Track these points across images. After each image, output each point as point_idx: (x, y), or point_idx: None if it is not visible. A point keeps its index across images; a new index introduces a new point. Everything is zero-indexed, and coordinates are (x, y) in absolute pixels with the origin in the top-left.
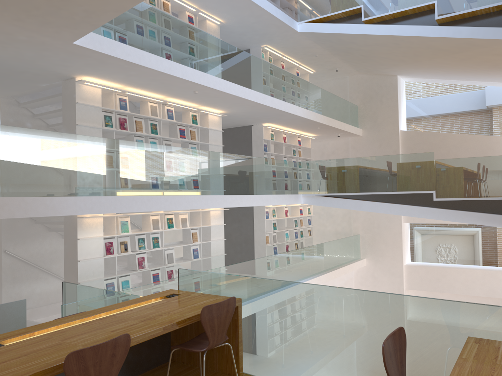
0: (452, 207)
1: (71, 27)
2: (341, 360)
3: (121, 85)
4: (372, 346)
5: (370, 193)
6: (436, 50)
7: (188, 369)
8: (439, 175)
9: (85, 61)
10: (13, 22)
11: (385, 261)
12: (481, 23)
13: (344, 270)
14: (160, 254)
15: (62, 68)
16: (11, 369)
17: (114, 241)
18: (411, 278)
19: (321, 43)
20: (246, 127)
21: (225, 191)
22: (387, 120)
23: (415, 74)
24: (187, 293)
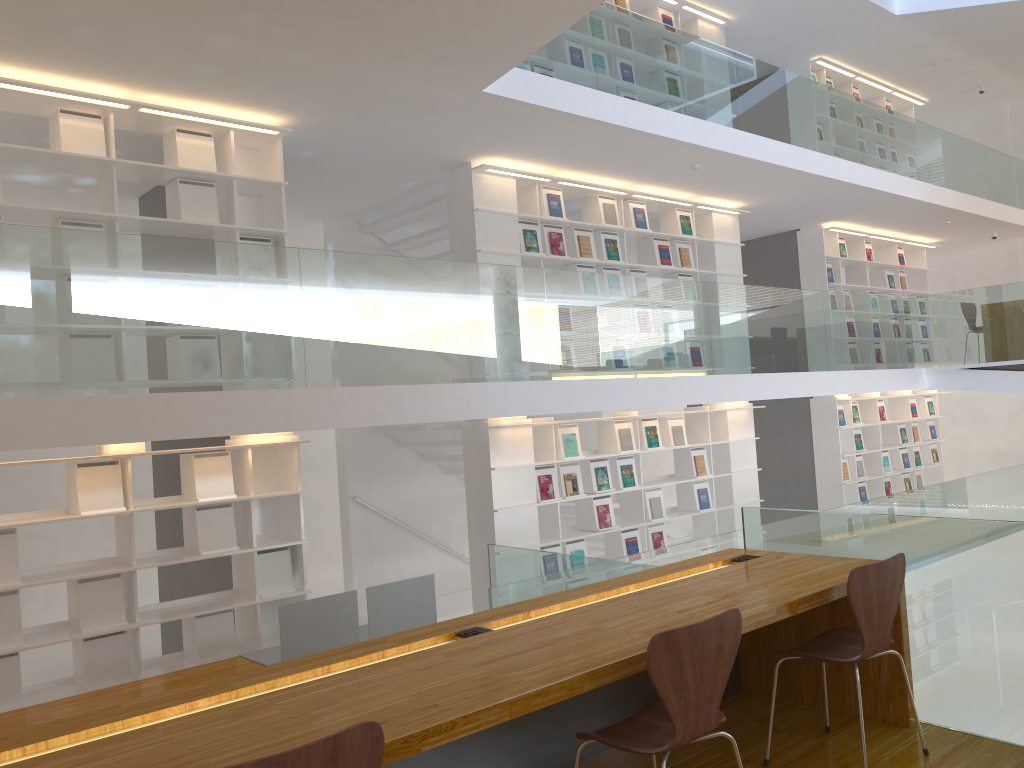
0: None
1: (486, 59)
2: None
3: (551, 168)
4: None
5: None
6: None
7: (788, 708)
8: None
9: (495, 127)
10: (388, 65)
11: None
12: None
13: None
14: (635, 500)
15: (451, 145)
16: (543, 664)
17: (553, 473)
18: None
19: (950, 33)
20: (783, 234)
21: (766, 366)
22: None
23: None
24: (773, 553)
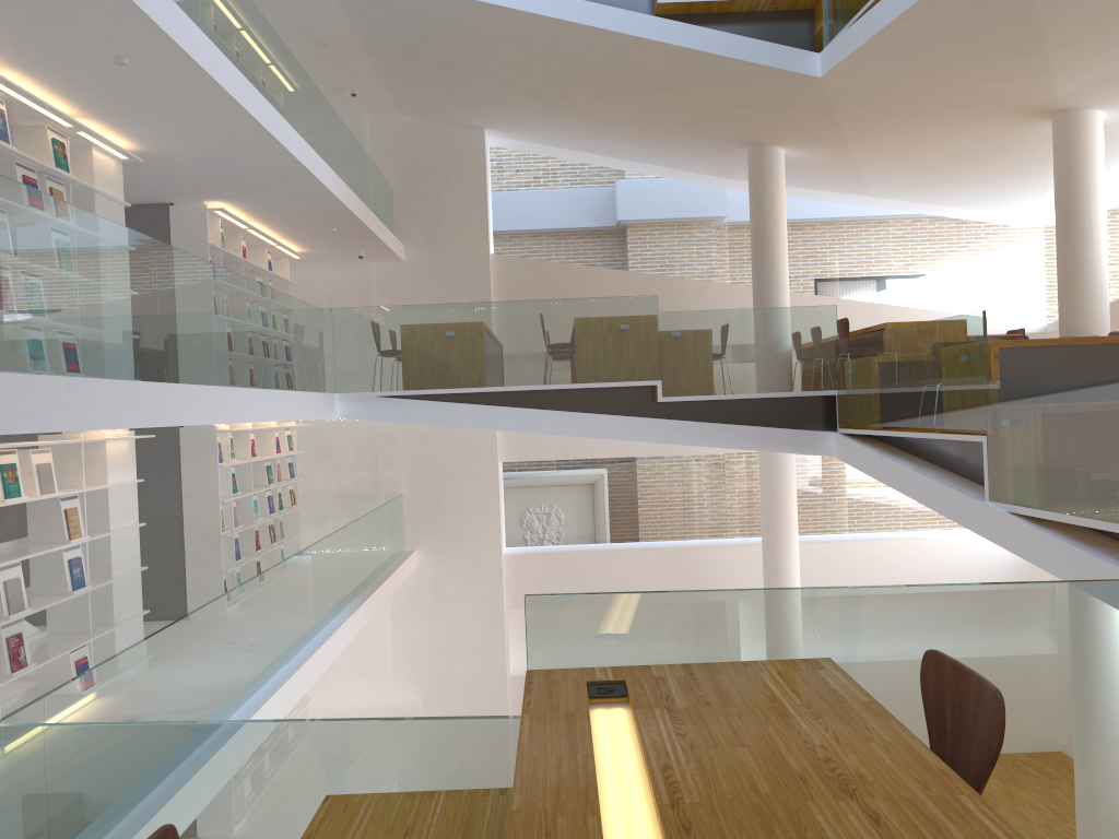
0: (687, 416)
1: None
2: None
3: None
4: None
5: (517, 388)
6: (631, 75)
7: None
8: (668, 345)
9: None
10: None
11: (462, 552)
12: (739, 31)
13: (394, 582)
14: None
15: None
16: None
17: None
18: (517, 584)
19: (361, 11)
20: (150, 206)
21: (213, 377)
22: (463, 229)
23: (529, 130)
24: (624, 671)
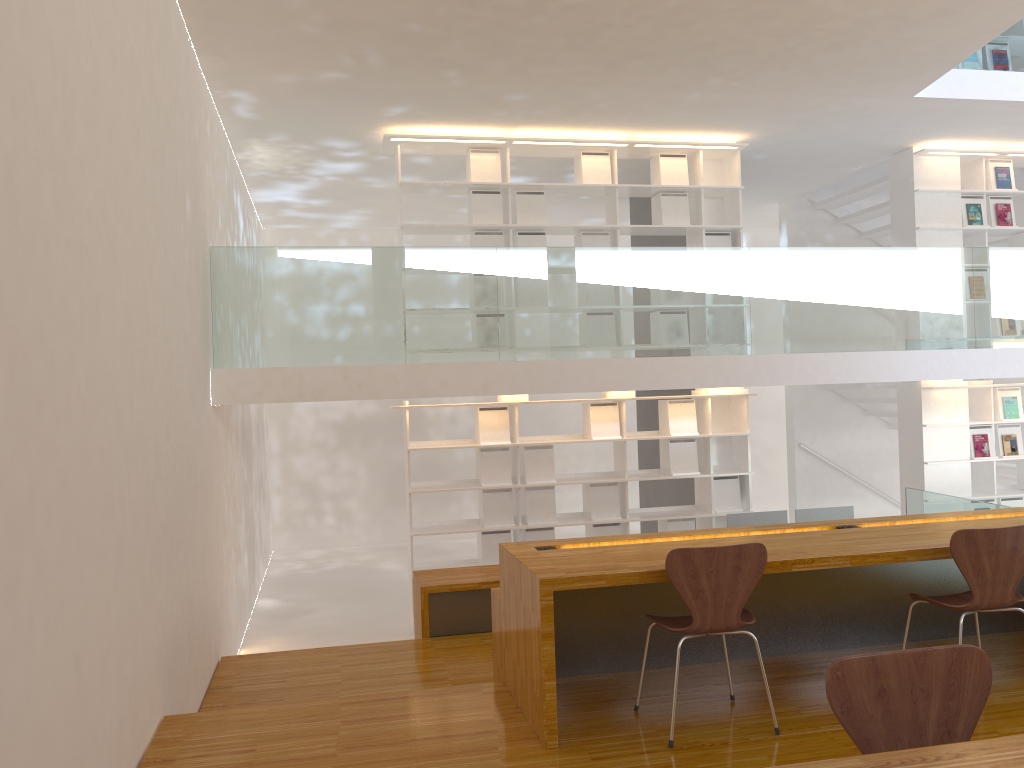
0: None
1: (913, 75)
2: None
3: (998, 143)
4: None
5: None
6: None
7: None
8: None
9: (931, 119)
10: (825, 91)
11: None
12: None
13: None
14: None
15: (891, 137)
16: (883, 544)
17: (989, 433)
18: None
19: None
20: None
21: None
22: None
23: None
24: None
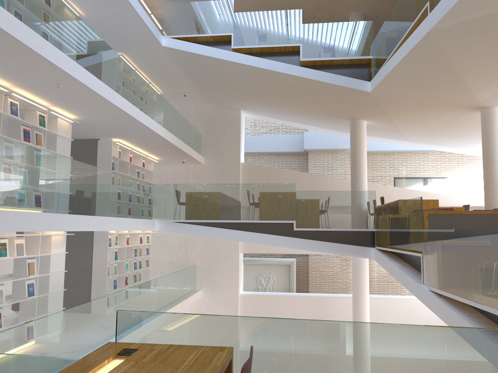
0: (308, 237)
1: None
2: None
3: None
4: None
5: (232, 221)
6: (293, 89)
7: None
8: (299, 205)
9: None
10: None
11: (221, 292)
12: (336, 72)
13: (186, 303)
14: None
15: None
16: None
17: None
18: (245, 308)
19: (182, 63)
20: (90, 140)
21: (87, 211)
22: (229, 151)
23: (258, 110)
24: (144, 345)
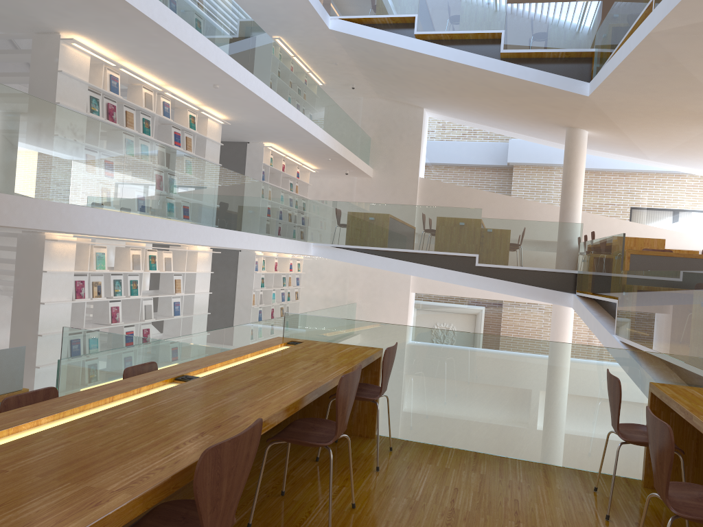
0: (493, 275)
1: None
2: (506, 412)
3: (118, 57)
4: (543, 396)
5: (402, 250)
6: (490, 88)
7: None
8: (484, 236)
9: (99, 15)
10: None
11: None
12: (547, 68)
13: None
14: (134, 306)
15: (53, 16)
16: (269, 394)
17: (86, 280)
18: None
19: (352, 50)
20: (238, 143)
21: (240, 227)
22: (406, 162)
23: (447, 110)
24: (308, 341)
